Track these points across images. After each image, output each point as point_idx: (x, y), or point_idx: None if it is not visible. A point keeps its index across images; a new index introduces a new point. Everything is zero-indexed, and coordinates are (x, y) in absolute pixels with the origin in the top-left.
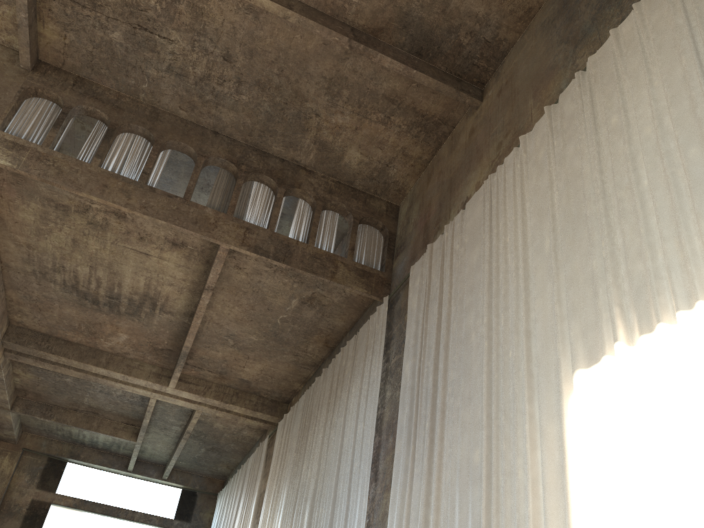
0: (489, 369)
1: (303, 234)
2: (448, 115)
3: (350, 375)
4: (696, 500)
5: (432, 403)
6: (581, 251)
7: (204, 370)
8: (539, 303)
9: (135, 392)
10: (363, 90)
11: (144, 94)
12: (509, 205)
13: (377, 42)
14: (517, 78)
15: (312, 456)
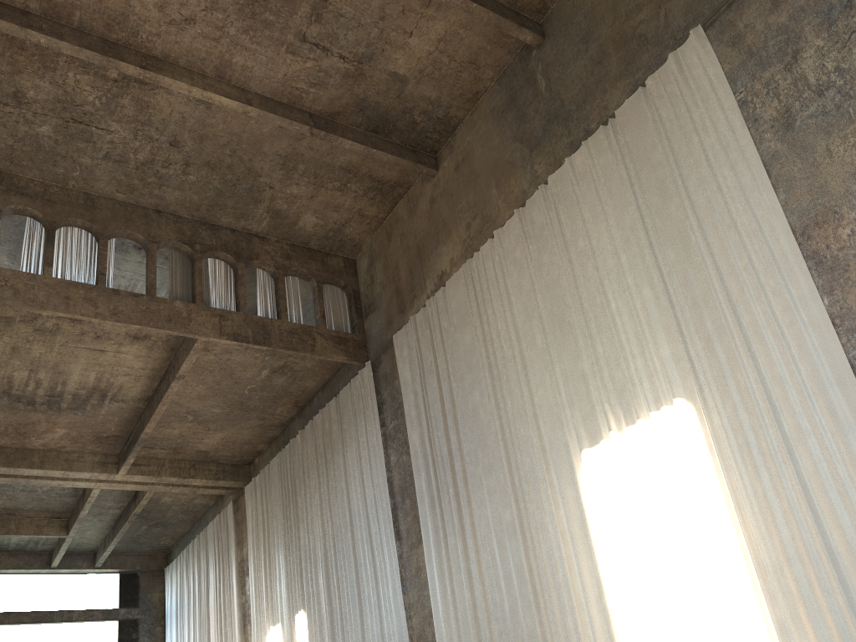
0: (505, 443)
1: (271, 307)
2: (403, 179)
3: (341, 440)
4: (677, 538)
5: (451, 470)
6: (570, 352)
7: (156, 449)
8: (541, 391)
9: (76, 486)
10: (319, 163)
11: (75, 181)
12: (494, 295)
13: (335, 125)
14: (474, 159)
15: (311, 522)
